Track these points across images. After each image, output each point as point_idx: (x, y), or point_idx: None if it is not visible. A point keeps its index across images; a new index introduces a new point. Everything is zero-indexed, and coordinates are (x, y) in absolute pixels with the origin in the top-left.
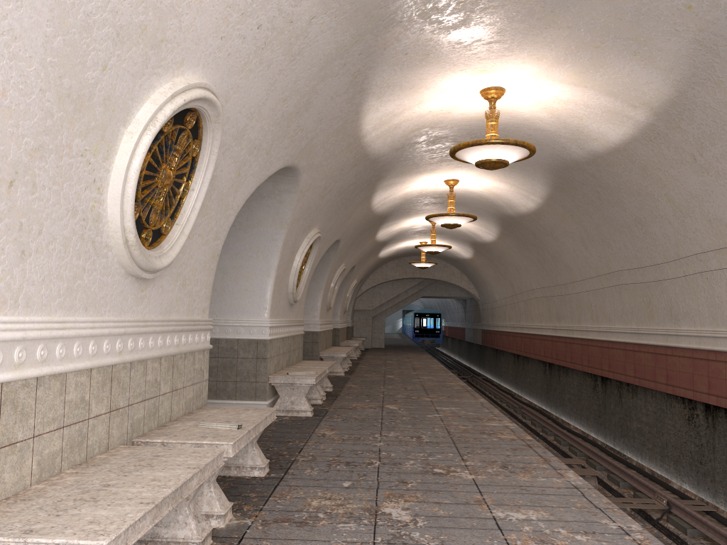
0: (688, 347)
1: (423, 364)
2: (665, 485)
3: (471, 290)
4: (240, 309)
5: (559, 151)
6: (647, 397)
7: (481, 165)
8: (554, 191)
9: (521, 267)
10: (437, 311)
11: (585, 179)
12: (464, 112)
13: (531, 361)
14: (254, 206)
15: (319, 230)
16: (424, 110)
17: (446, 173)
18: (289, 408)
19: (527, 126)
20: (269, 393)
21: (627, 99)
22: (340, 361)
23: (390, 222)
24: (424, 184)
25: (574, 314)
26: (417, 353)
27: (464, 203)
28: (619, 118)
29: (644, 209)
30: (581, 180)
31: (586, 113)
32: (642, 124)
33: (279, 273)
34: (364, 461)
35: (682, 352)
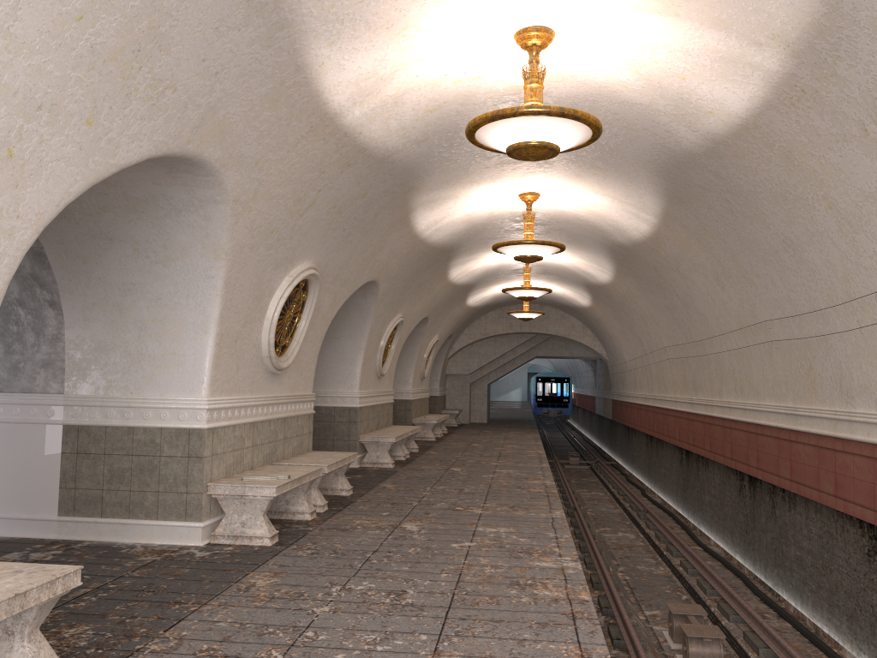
0: (866, 441)
1: (518, 448)
2: (832, 655)
3: (597, 348)
4: (165, 383)
5: (663, 138)
6: (809, 511)
7: (515, 153)
8: (670, 204)
9: (648, 318)
10: (566, 374)
11: (707, 182)
12: (504, 77)
13: (665, 445)
14: (170, 226)
15: (312, 264)
16: (434, 72)
17: (517, 183)
18: (238, 532)
19: (608, 99)
20: (211, 509)
21: (746, 32)
22: (387, 448)
23: (464, 257)
24: (491, 201)
25: (713, 383)
26: (524, 430)
27: (559, 228)
28: (739, 70)
29: (795, 224)
30: (702, 184)
31: (689, 67)
32: (777, 76)
33: (228, 328)
34: (257, 655)
35: (858, 448)
